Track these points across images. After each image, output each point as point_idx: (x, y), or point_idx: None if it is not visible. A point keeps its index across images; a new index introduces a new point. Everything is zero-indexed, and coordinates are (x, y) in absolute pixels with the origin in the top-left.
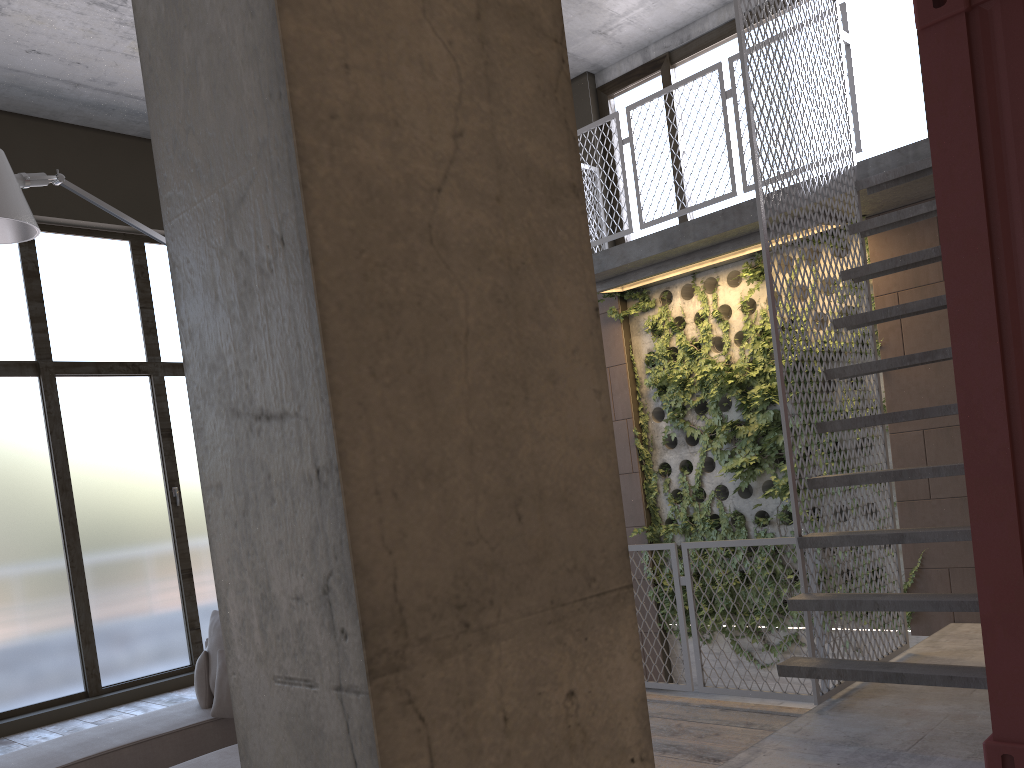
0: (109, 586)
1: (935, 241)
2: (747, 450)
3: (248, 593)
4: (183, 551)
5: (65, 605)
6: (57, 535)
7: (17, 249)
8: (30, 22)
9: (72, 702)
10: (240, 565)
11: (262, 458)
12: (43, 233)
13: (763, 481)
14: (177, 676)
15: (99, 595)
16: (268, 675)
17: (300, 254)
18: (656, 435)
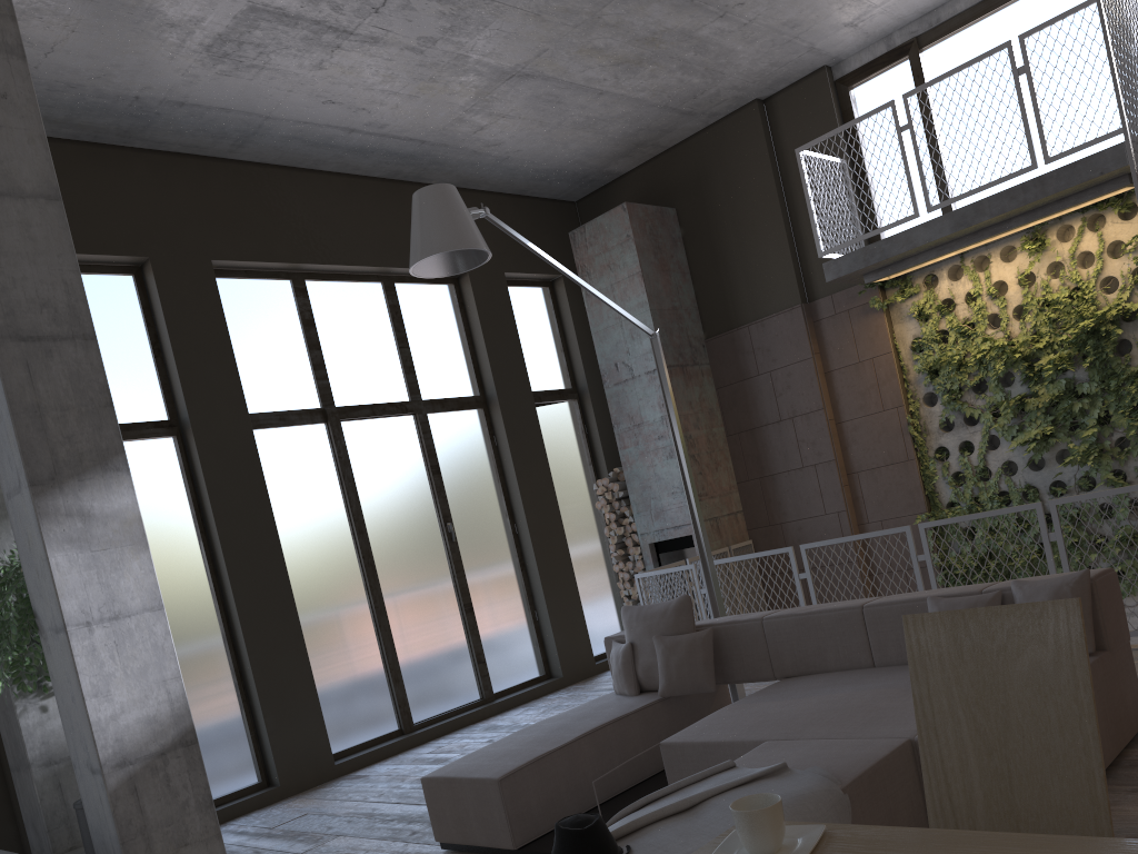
0: (405, 625)
1: None
2: (1038, 422)
3: None
4: (463, 586)
5: (373, 645)
6: (358, 577)
7: (293, 299)
8: (340, 73)
9: (392, 739)
10: None
11: None
12: (312, 282)
13: (1056, 451)
14: (475, 709)
15: (398, 634)
16: None
17: None
18: (929, 420)
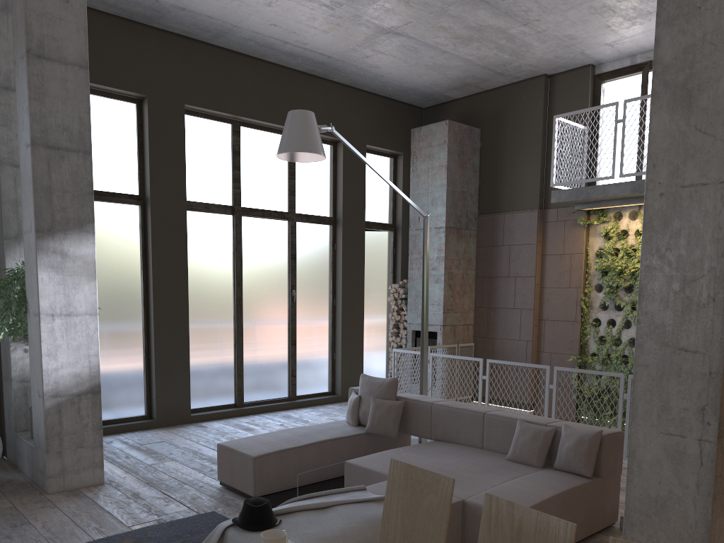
0: (253, 344)
1: None
2: None
3: (653, 403)
4: (293, 329)
5: (230, 352)
6: (231, 310)
7: (230, 136)
8: (281, 11)
9: (228, 408)
10: (651, 393)
11: (677, 362)
12: (244, 127)
13: None
14: (282, 402)
15: (247, 349)
16: (657, 431)
17: (722, 306)
18: (594, 300)
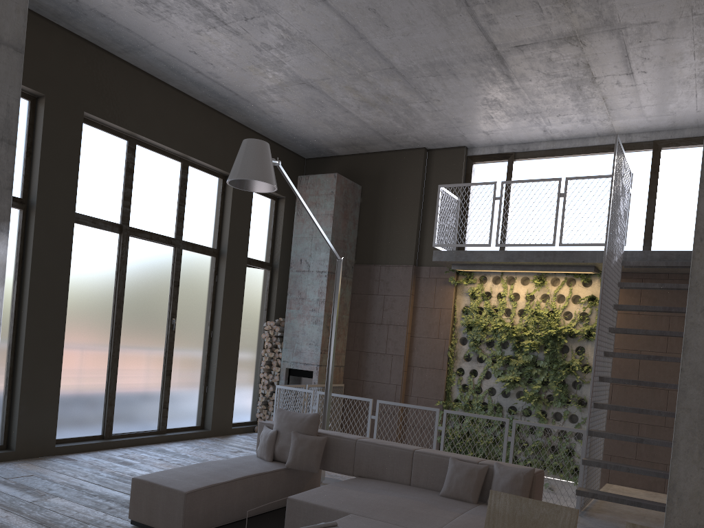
0: (127, 372)
1: (638, 294)
2: (513, 372)
3: (694, 442)
4: (169, 358)
5: (102, 378)
6: (108, 334)
7: (125, 153)
8: (208, 41)
9: (95, 440)
10: (693, 433)
11: None
12: (140, 146)
13: (517, 390)
14: (152, 435)
15: (121, 376)
16: (698, 466)
17: None
18: (459, 352)
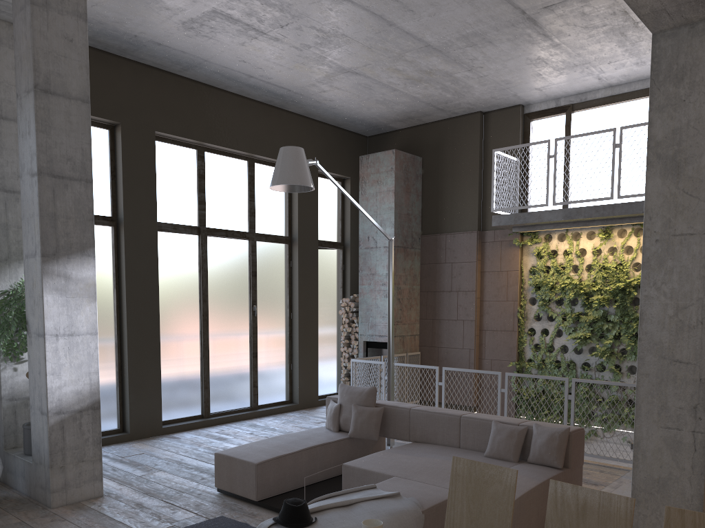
0: (218, 357)
1: None
2: (584, 329)
3: (653, 403)
4: (254, 342)
5: (197, 365)
6: (197, 326)
7: (195, 161)
8: (253, 50)
9: (196, 420)
10: (652, 396)
11: (673, 371)
12: (208, 153)
13: (590, 346)
14: (245, 412)
15: (213, 362)
16: (657, 425)
17: None
18: (529, 312)
